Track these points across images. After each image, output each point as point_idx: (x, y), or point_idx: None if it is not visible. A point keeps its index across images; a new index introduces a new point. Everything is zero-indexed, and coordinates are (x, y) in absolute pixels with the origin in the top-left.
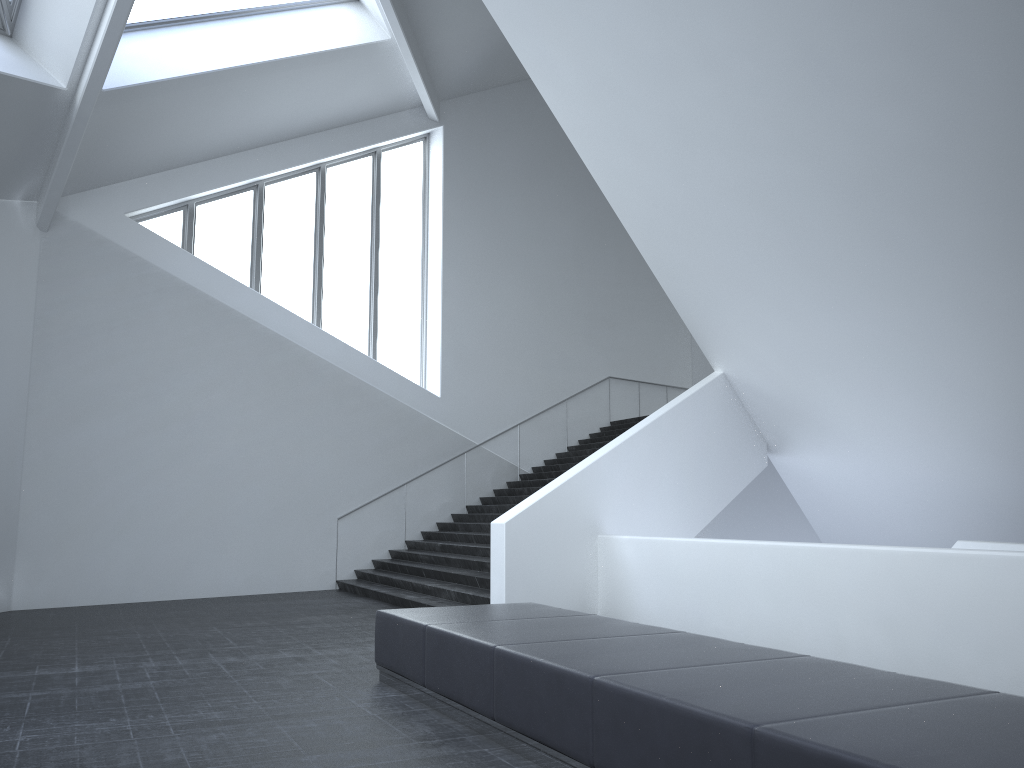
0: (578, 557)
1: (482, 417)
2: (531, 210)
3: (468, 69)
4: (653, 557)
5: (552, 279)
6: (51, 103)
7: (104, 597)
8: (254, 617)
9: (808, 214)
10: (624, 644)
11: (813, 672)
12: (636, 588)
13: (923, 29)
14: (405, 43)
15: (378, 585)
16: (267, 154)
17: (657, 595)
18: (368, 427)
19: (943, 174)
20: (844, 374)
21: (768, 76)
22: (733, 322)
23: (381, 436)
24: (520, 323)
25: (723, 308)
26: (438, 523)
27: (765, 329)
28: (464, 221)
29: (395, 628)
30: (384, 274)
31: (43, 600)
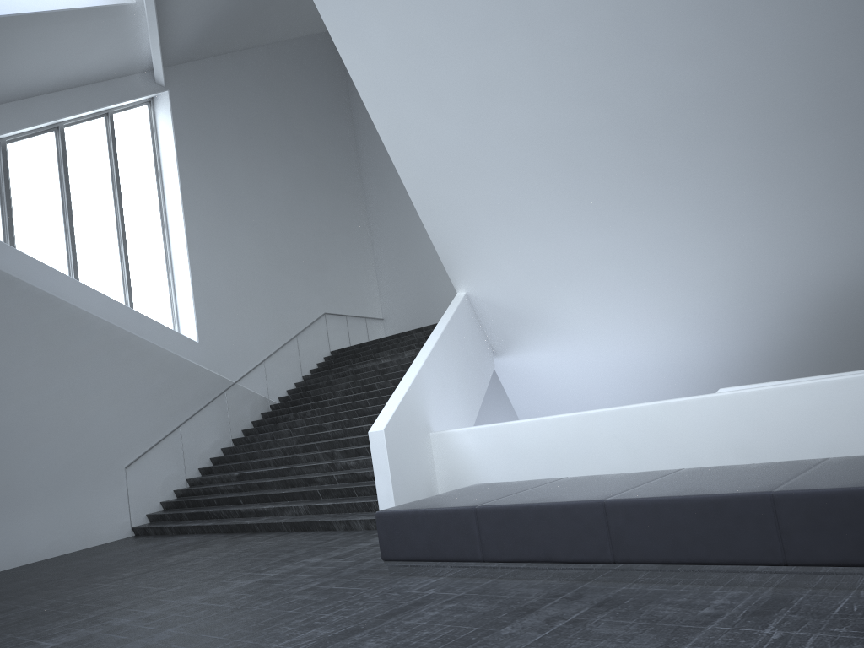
0: (423, 453)
1: (234, 357)
2: (249, 169)
3: (190, 38)
4: (497, 440)
5: (273, 230)
6: None
7: None
8: (115, 569)
9: (589, 153)
10: (686, 479)
11: None
12: (481, 469)
13: (734, 3)
14: (153, 7)
15: (188, 521)
16: (12, 111)
17: (505, 471)
18: (141, 376)
19: (718, 116)
20: (584, 282)
21: (586, 39)
22: (489, 249)
23: (153, 383)
24: (253, 270)
25: (482, 237)
26: (213, 458)
27: (519, 252)
28: (197, 179)
29: (417, 521)
30: (129, 230)
31: None
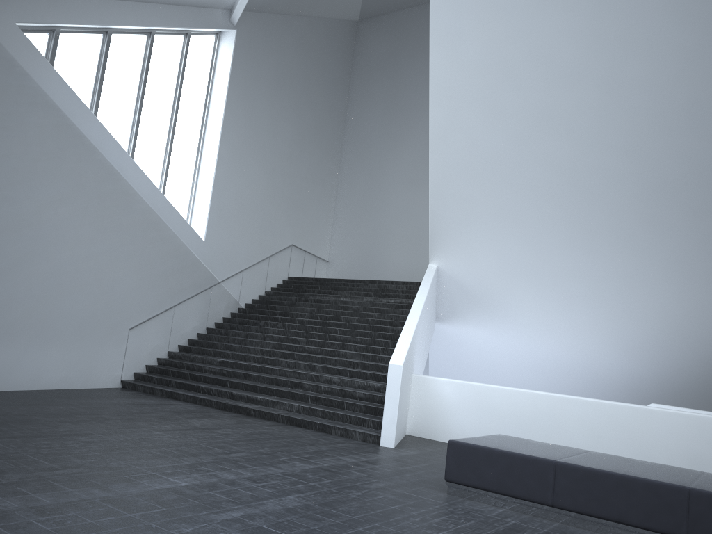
0: (408, 390)
1: (225, 261)
2: (272, 112)
3: None
4: (474, 396)
5: (275, 167)
6: None
7: None
8: (147, 418)
9: (606, 193)
10: None
11: None
12: (452, 415)
13: None
14: None
15: (177, 389)
16: (128, 9)
17: (475, 422)
18: (159, 257)
19: None
20: (546, 287)
21: (651, 108)
22: (477, 239)
23: (166, 265)
24: (255, 195)
25: (476, 229)
26: (191, 339)
27: (502, 248)
28: (237, 108)
29: (491, 457)
30: (176, 134)
31: None
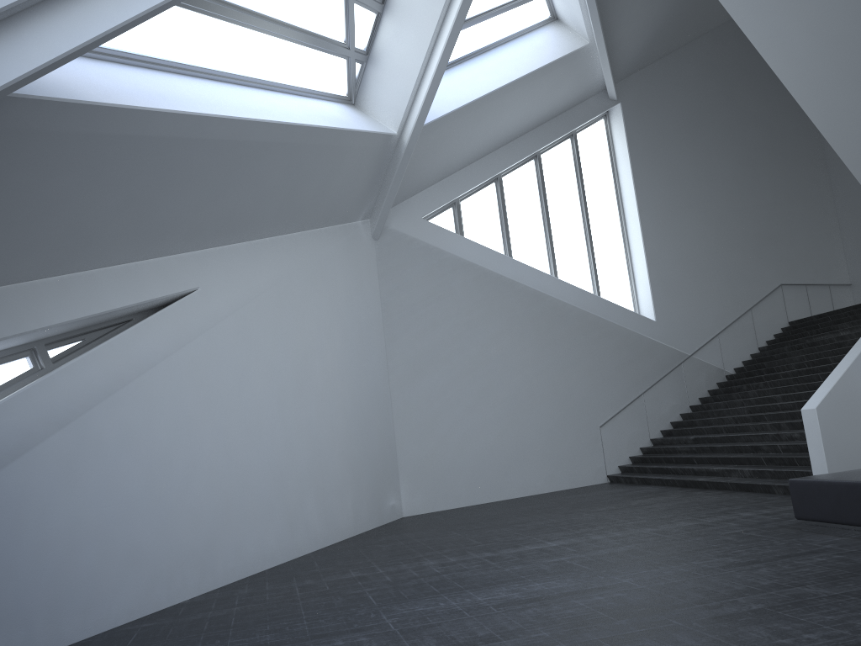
0: None
1: (689, 332)
2: (697, 157)
3: (636, 53)
4: None
5: (722, 210)
6: (388, 146)
7: (457, 502)
8: (594, 504)
9: None
10: None
11: None
12: None
13: None
14: (603, 44)
15: (651, 475)
16: (504, 153)
17: None
18: (608, 352)
19: None
20: None
21: None
22: None
23: (618, 358)
24: (704, 251)
25: None
26: (672, 422)
27: None
28: (648, 176)
29: (822, 489)
30: (594, 230)
31: (420, 508)
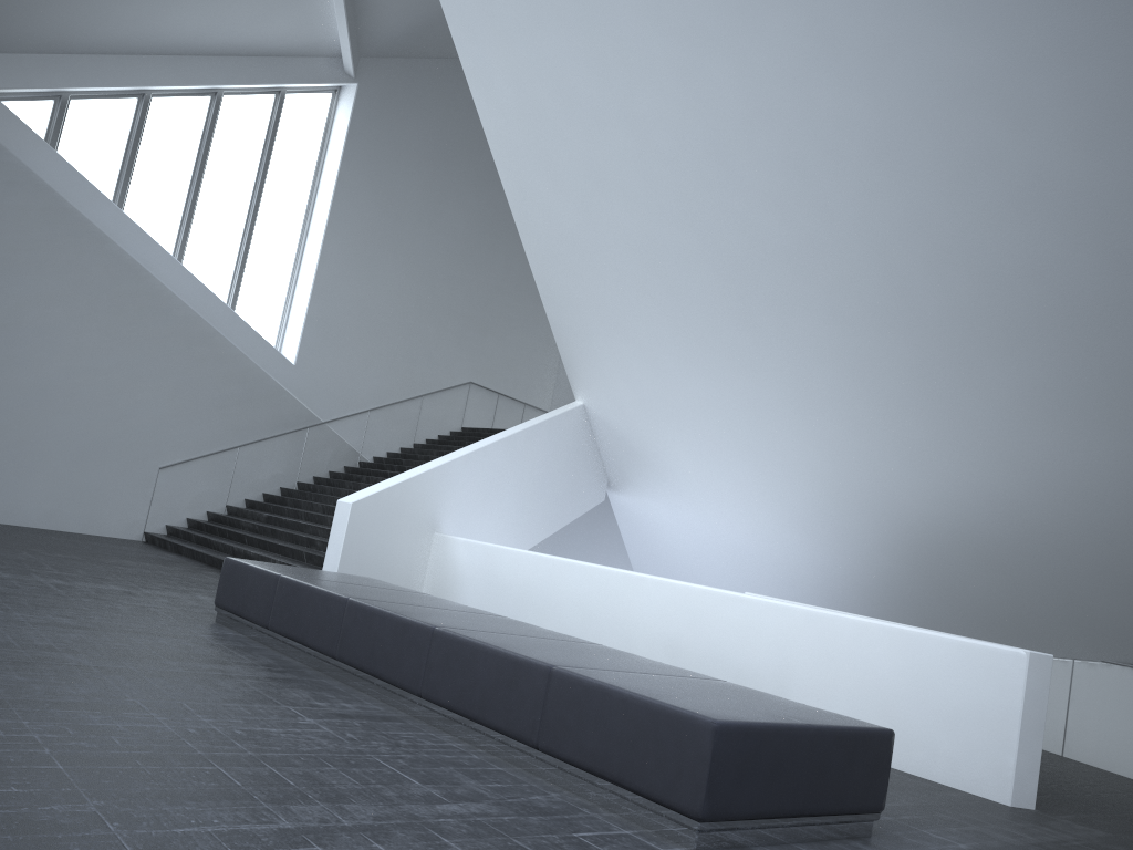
0: (412, 549)
1: (334, 395)
2: (429, 194)
3: (397, 33)
4: (484, 561)
5: (435, 270)
6: None
7: None
8: (63, 550)
9: (689, 281)
10: (457, 615)
11: (602, 652)
12: (461, 587)
13: (808, 161)
14: None
15: (193, 544)
16: (163, 65)
17: (480, 596)
18: (212, 380)
19: (801, 281)
20: (689, 430)
21: (681, 154)
22: (603, 359)
23: (224, 392)
24: (393, 307)
25: (597, 344)
26: (265, 494)
27: (630, 373)
28: (358, 189)
29: (244, 575)
30: (261, 223)
31: None
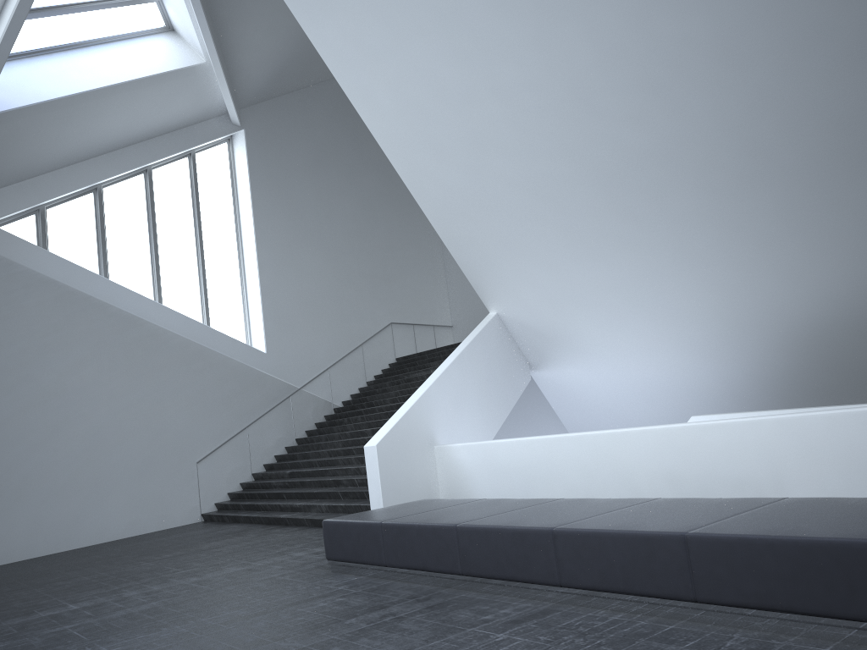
0: (424, 464)
1: (300, 365)
2: (319, 194)
3: (262, 82)
4: (484, 456)
5: (341, 248)
6: None
7: (10, 556)
8: (164, 550)
9: (571, 198)
10: (538, 510)
11: (676, 505)
12: (472, 481)
13: (659, 79)
14: (219, 66)
15: (244, 512)
16: (105, 162)
17: (490, 483)
18: (212, 384)
19: (669, 170)
20: (592, 307)
21: (547, 105)
22: (507, 275)
23: (224, 390)
24: (321, 286)
25: (500, 266)
26: (276, 456)
27: (533, 279)
28: (269, 207)
29: (347, 530)
30: (208, 255)
31: None
